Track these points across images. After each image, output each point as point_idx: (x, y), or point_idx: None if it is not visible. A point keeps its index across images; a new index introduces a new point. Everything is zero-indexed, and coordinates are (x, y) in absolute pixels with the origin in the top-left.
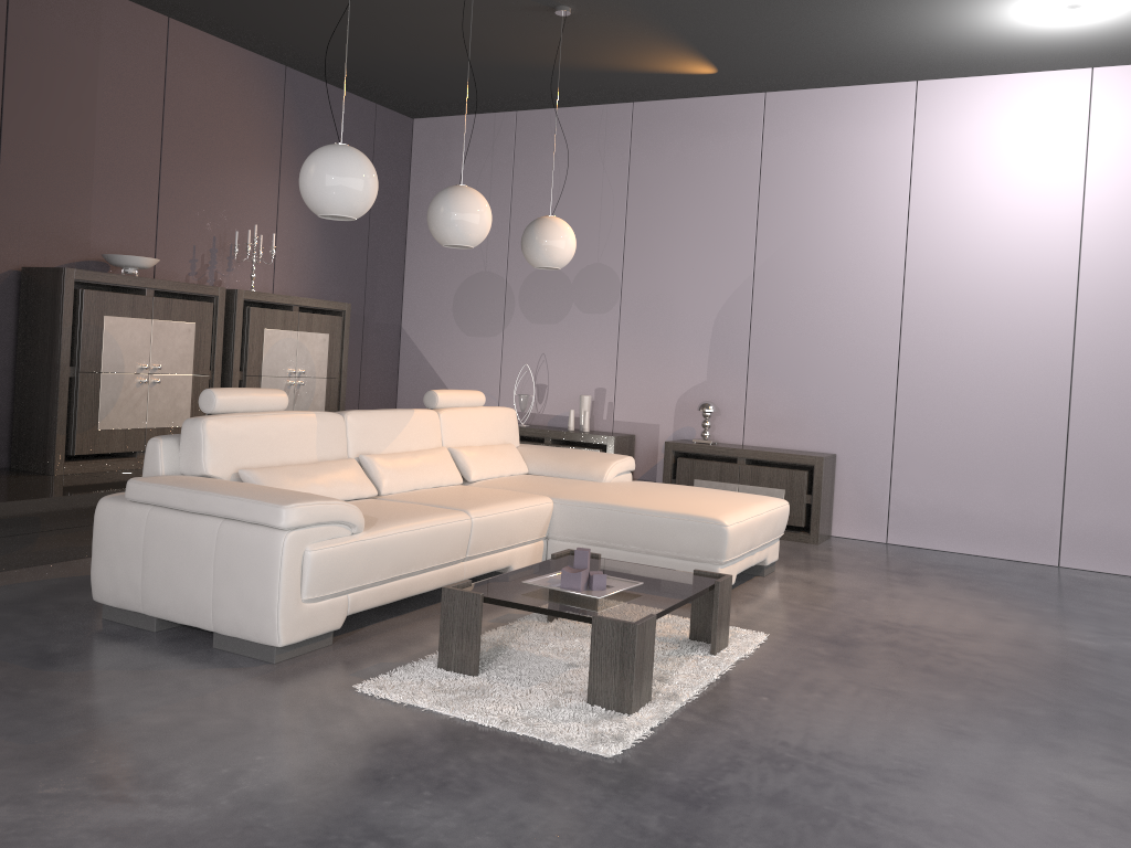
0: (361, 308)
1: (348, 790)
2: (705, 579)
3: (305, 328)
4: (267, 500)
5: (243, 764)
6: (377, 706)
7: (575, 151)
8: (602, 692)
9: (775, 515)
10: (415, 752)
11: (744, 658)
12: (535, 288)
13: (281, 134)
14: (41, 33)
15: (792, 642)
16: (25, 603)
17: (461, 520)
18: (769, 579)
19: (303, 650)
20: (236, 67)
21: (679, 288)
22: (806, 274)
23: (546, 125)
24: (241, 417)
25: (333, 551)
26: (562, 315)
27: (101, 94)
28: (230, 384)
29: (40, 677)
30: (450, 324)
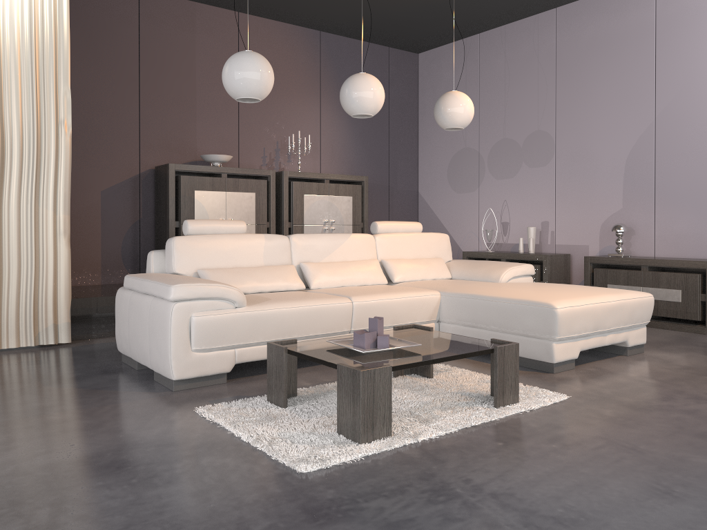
0: (386, 181)
1: (90, 471)
2: (491, 345)
3: (334, 193)
4: (167, 283)
5: (57, 448)
6: (194, 421)
7: (518, 53)
8: (344, 425)
9: (630, 304)
10: (170, 453)
11: (524, 412)
12: (497, 155)
13: (319, 74)
14: (159, 32)
15: (588, 403)
16: (97, 352)
17: (341, 303)
18: (630, 358)
19: (199, 385)
20: (285, 36)
21: (597, 140)
22: (699, 113)
23: (498, 38)
24: (203, 237)
25: (213, 318)
26: (516, 171)
27: (198, 63)
28: (282, 230)
29: (39, 389)
30: (446, 186)
